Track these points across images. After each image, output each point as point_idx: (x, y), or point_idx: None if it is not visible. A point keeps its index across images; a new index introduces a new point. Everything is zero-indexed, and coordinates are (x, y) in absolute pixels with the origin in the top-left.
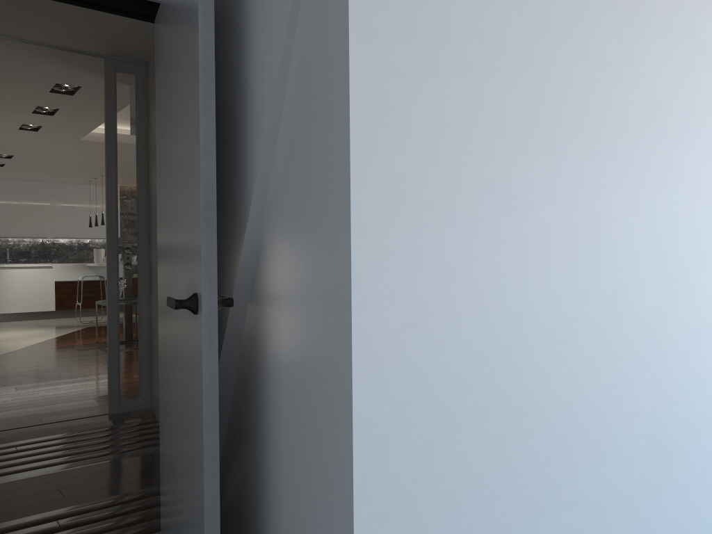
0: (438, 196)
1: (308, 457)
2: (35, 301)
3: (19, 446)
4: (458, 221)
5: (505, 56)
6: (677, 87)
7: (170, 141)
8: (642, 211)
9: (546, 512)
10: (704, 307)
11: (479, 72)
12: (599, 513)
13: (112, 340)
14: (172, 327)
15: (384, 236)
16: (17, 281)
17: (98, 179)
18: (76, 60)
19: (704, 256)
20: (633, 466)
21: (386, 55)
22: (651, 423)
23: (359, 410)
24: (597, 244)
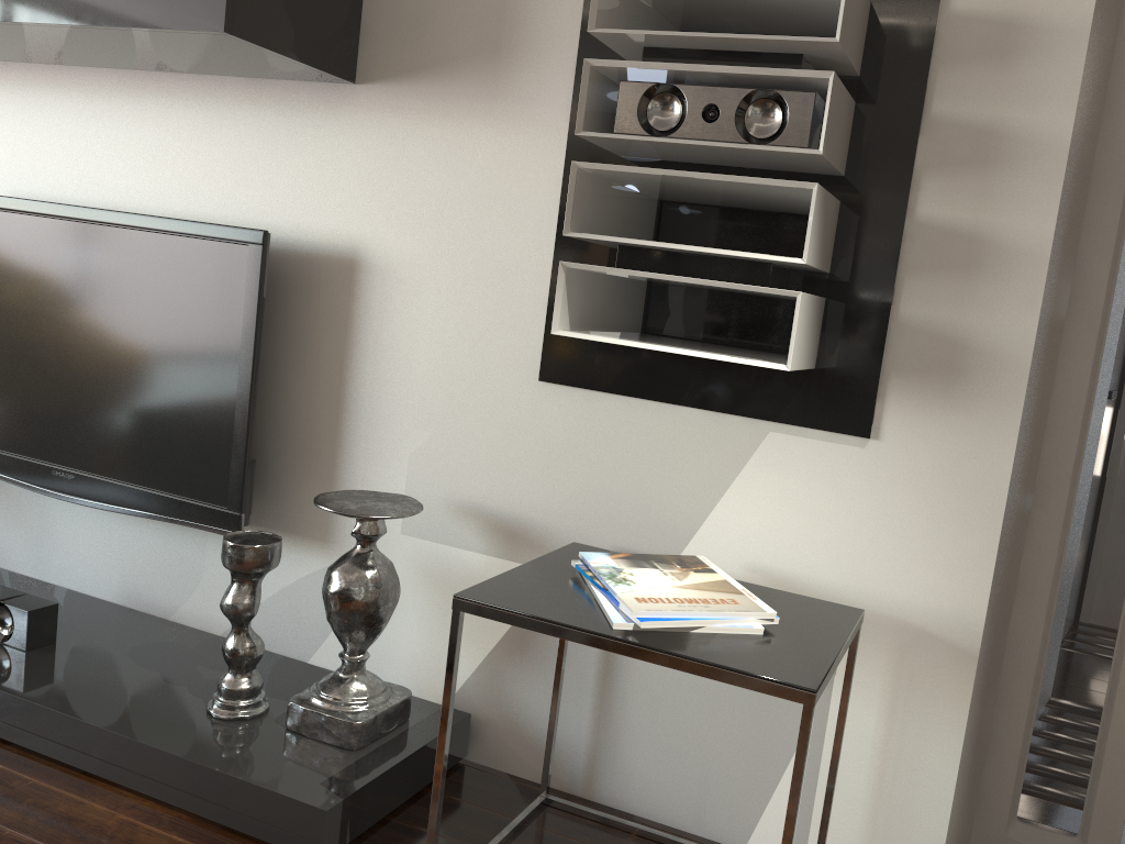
0: None
1: None
2: None
3: None
4: None
5: None
6: None
7: None
8: None
9: None
10: None
11: None
12: None
13: None
14: None
15: None
16: None
17: None
18: None
19: None
20: None
21: None
22: None
23: None
24: None
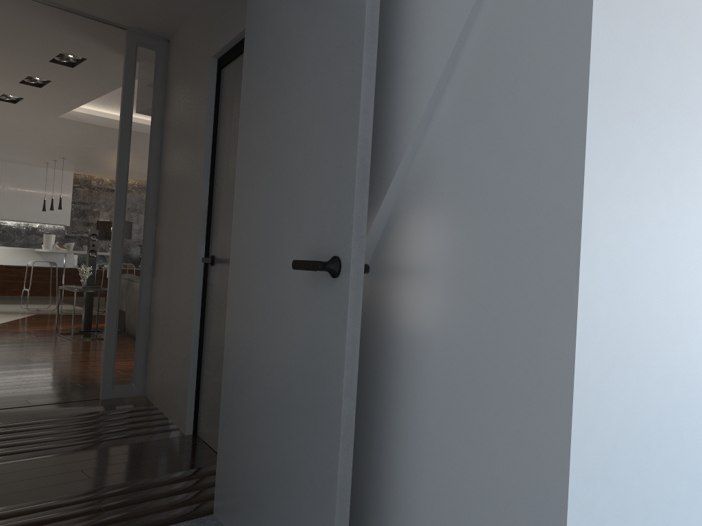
0: (645, 167)
1: (478, 424)
2: None
3: (15, 426)
4: (657, 194)
5: (696, 42)
6: None
7: (278, 106)
8: None
9: (701, 489)
10: None
11: (678, 53)
12: None
13: (111, 321)
14: (265, 297)
15: (606, 200)
16: None
17: (57, 162)
18: (94, 29)
19: None
20: None
21: (617, 24)
22: None
23: (579, 371)
24: None
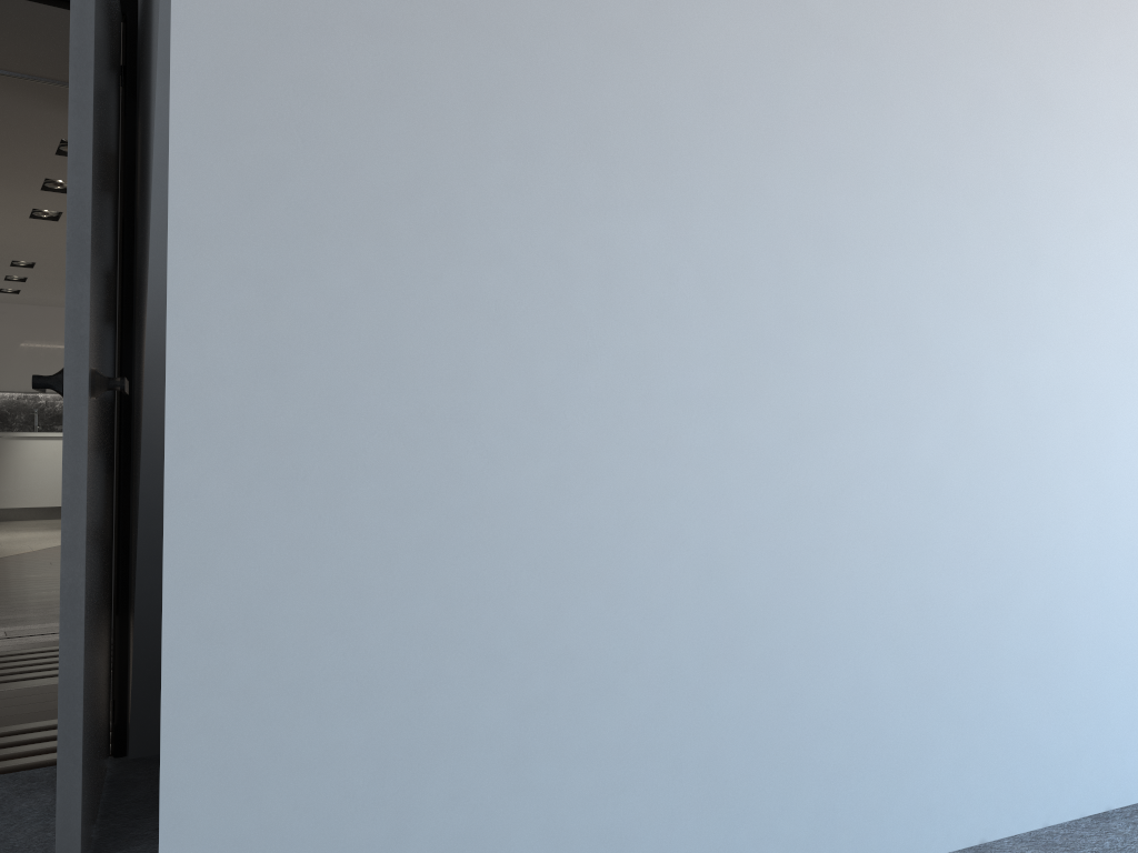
0: (319, 197)
1: None
2: None
3: None
4: (354, 235)
5: (440, 11)
6: (758, 72)
7: None
8: (690, 245)
9: (507, 668)
10: (808, 397)
11: (394, 30)
12: (605, 681)
13: None
14: None
15: (225, 246)
16: (46, 459)
17: None
18: None
19: (810, 322)
20: (670, 618)
21: None
22: (705, 559)
23: (176, 483)
24: (606, 287)
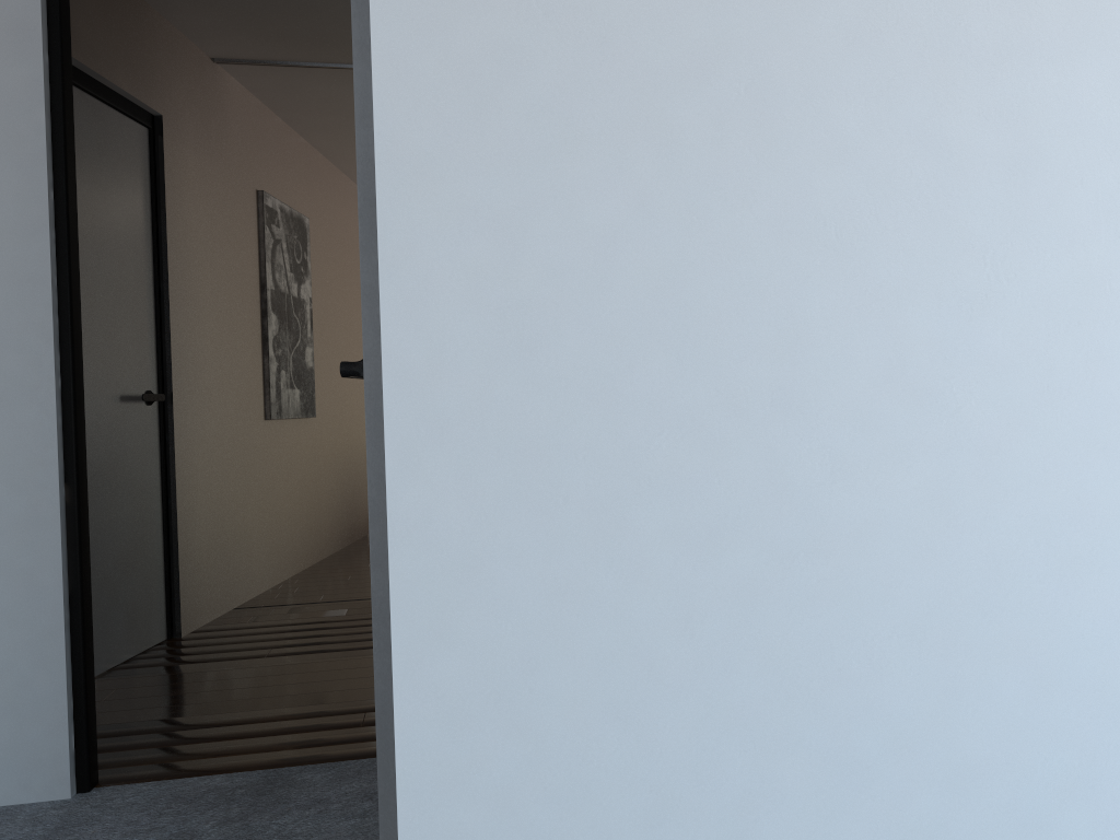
0: (570, 93)
1: None
2: None
3: None
4: (621, 142)
5: None
6: None
7: None
8: None
9: (872, 783)
10: None
11: None
12: (1032, 812)
13: None
14: None
15: (449, 178)
16: None
17: None
18: None
19: None
20: None
21: None
22: None
23: (402, 511)
24: (1016, 182)
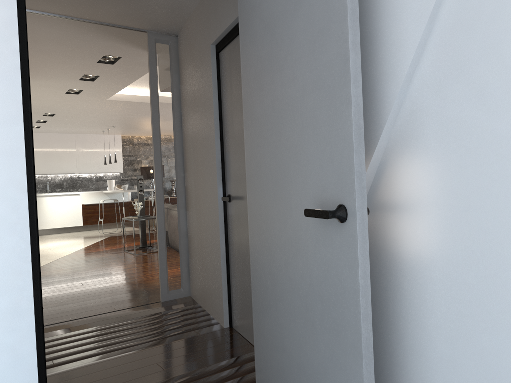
0: None
1: (489, 347)
2: (68, 219)
3: (107, 328)
4: None
5: None
6: None
7: (274, 81)
8: None
9: None
10: None
11: None
12: None
13: (161, 246)
14: (280, 235)
15: None
16: (55, 205)
17: (109, 129)
18: (125, 35)
19: None
20: None
21: None
22: None
23: None
24: None
